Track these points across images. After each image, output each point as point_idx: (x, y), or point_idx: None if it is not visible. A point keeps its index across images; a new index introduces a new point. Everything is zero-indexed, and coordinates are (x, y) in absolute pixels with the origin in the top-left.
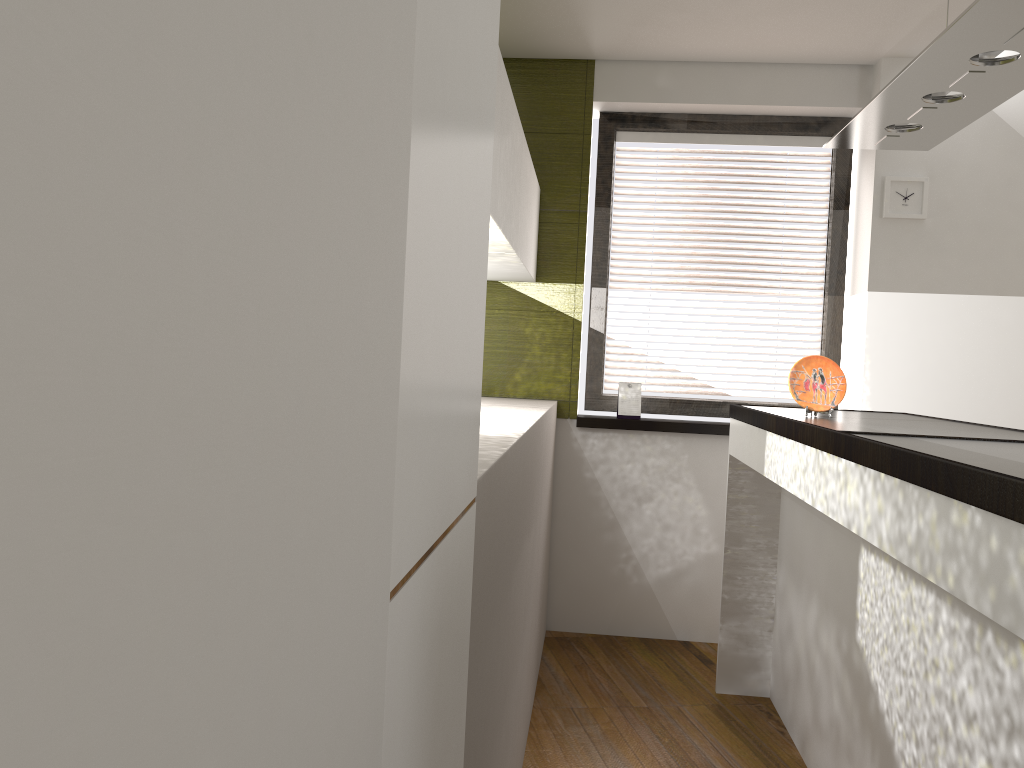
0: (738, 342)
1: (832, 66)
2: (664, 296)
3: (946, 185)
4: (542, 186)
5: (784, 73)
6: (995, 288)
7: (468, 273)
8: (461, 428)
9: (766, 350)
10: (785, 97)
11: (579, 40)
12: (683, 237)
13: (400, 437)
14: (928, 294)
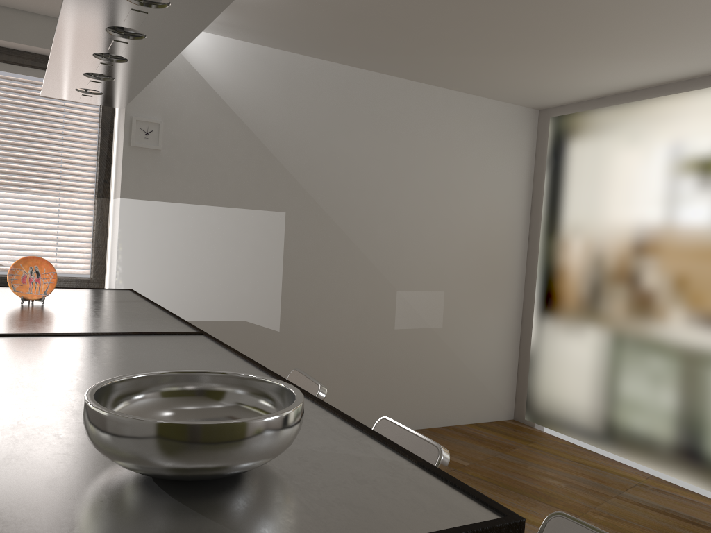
0: (25, 230)
1: None
2: None
3: (176, 128)
4: None
5: None
6: (207, 200)
7: None
8: None
9: (49, 237)
10: None
11: None
12: None
13: None
14: (163, 202)
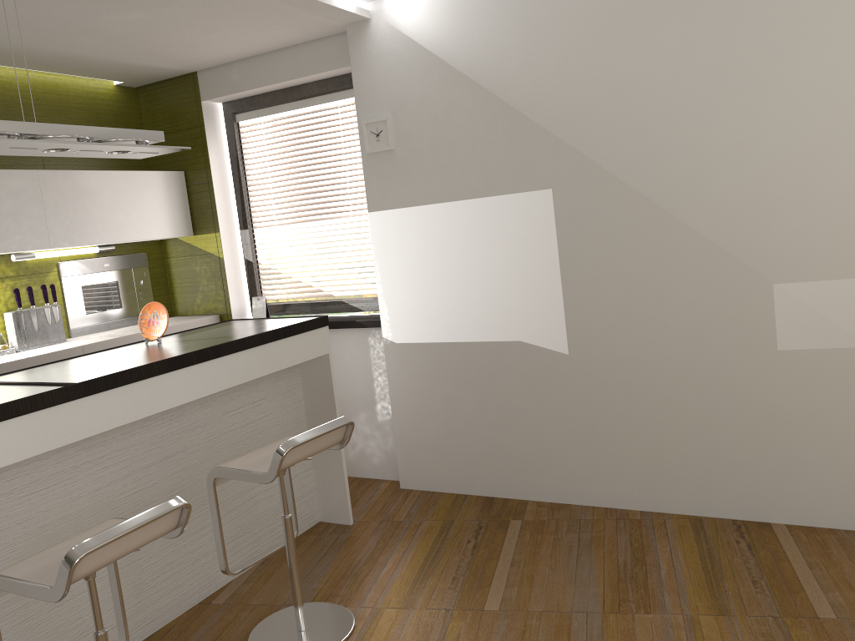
0: (333, 256)
1: (332, 36)
2: (284, 229)
3: (405, 118)
4: (186, 168)
5: (303, 50)
6: (451, 195)
7: None
8: None
9: (351, 259)
10: (307, 69)
11: (158, 69)
12: (289, 183)
13: None
14: (407, 208)
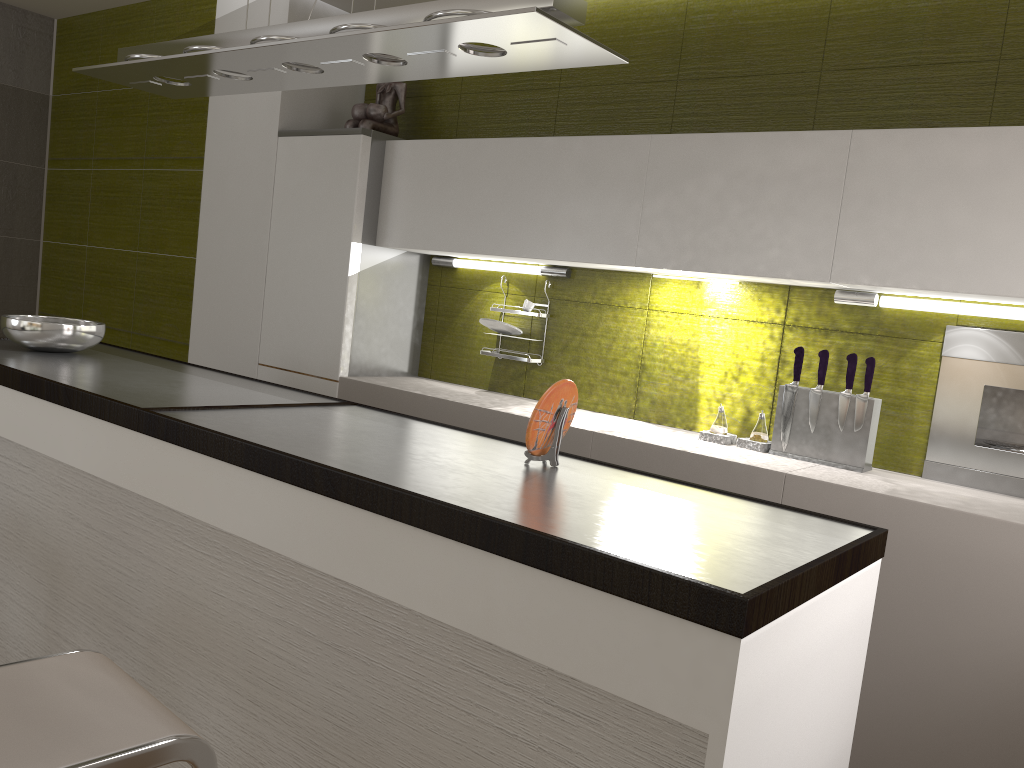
0: None
1: None
2: None
3: None
4: None
5: None
6: None
7: (315, 307)
8: (312, 350)
9: None
10: None
11: None
12: None
13: (263, 336)
14: None
